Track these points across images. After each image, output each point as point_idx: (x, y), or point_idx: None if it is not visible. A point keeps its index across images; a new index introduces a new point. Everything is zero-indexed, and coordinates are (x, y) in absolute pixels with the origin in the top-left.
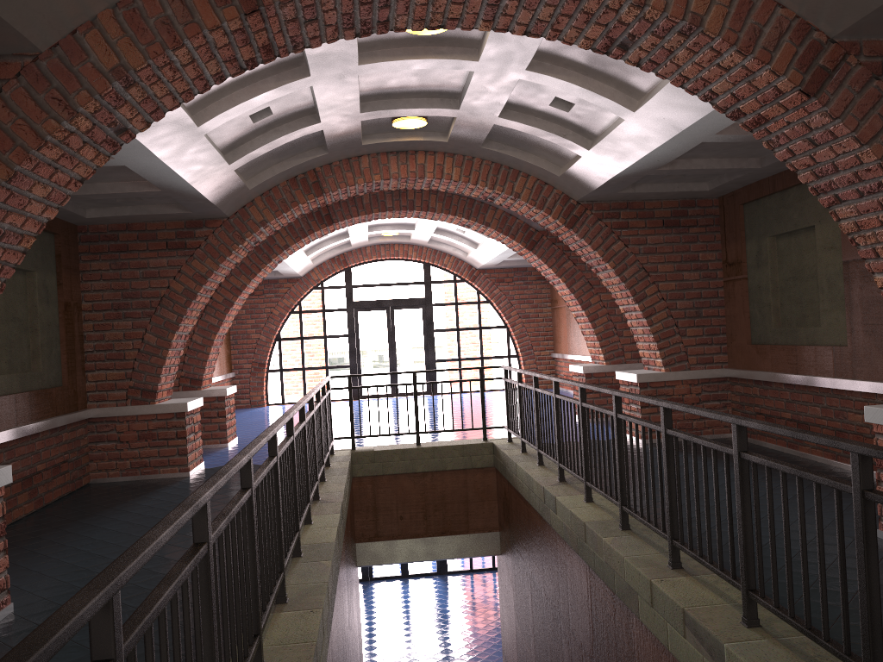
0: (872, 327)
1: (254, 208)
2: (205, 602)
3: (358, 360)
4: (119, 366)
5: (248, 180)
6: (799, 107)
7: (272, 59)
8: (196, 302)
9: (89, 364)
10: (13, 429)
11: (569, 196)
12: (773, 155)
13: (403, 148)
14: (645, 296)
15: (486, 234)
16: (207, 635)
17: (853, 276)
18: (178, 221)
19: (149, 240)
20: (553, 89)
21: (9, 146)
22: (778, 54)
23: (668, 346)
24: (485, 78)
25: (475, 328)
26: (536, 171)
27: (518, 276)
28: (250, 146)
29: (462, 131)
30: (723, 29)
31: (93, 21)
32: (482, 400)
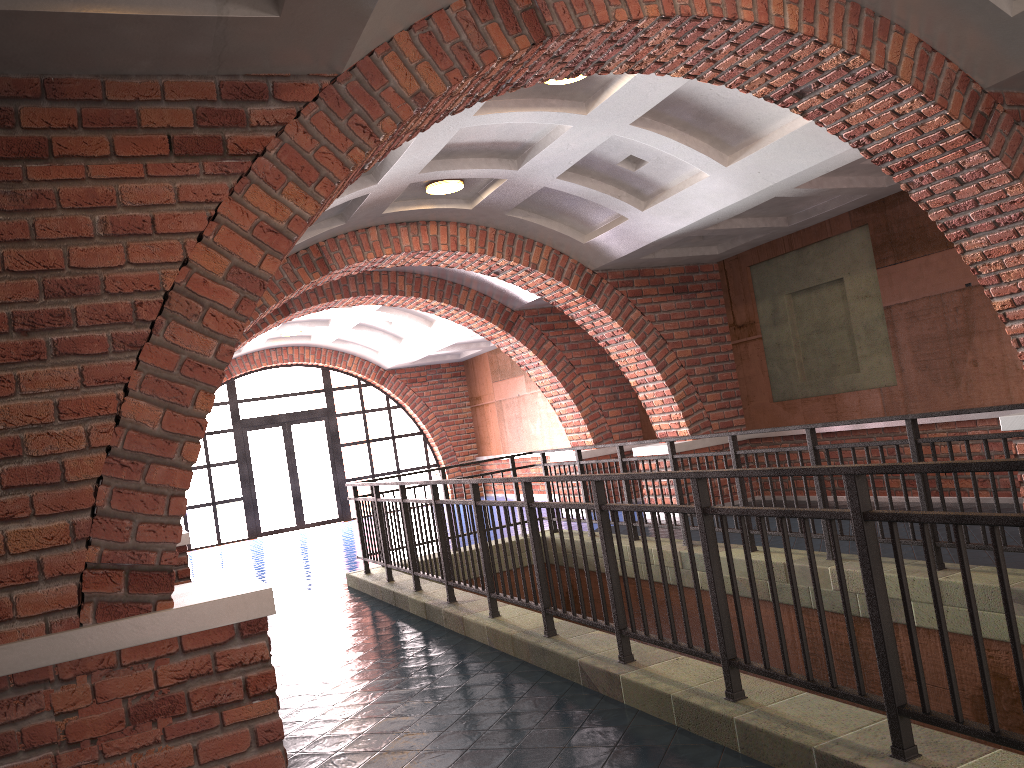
0: (924, 363)
1: None
2: (878, 569)
3: (252, 490)
4: None
5: None
6: (958, 148)
7: (490, 97)
8: None
9: None
10: None
11: (585, 265)
12: (804, 213)
13: (415, 218)
14: (666, 364)
15: (453, 318)
16: (883, 600)
17: (897, 319)
18: None
19: None
20: (633, 146)
21: (316, 177)
22: (951, 101)
23: (692, 413)
24: (577, 133)
25: (388, 438)
26: (557, 239)
27: (432, 374)
28: None
29: (499, 196)
30: (911, 78)
31: (389, 42)
32: (517, 491)
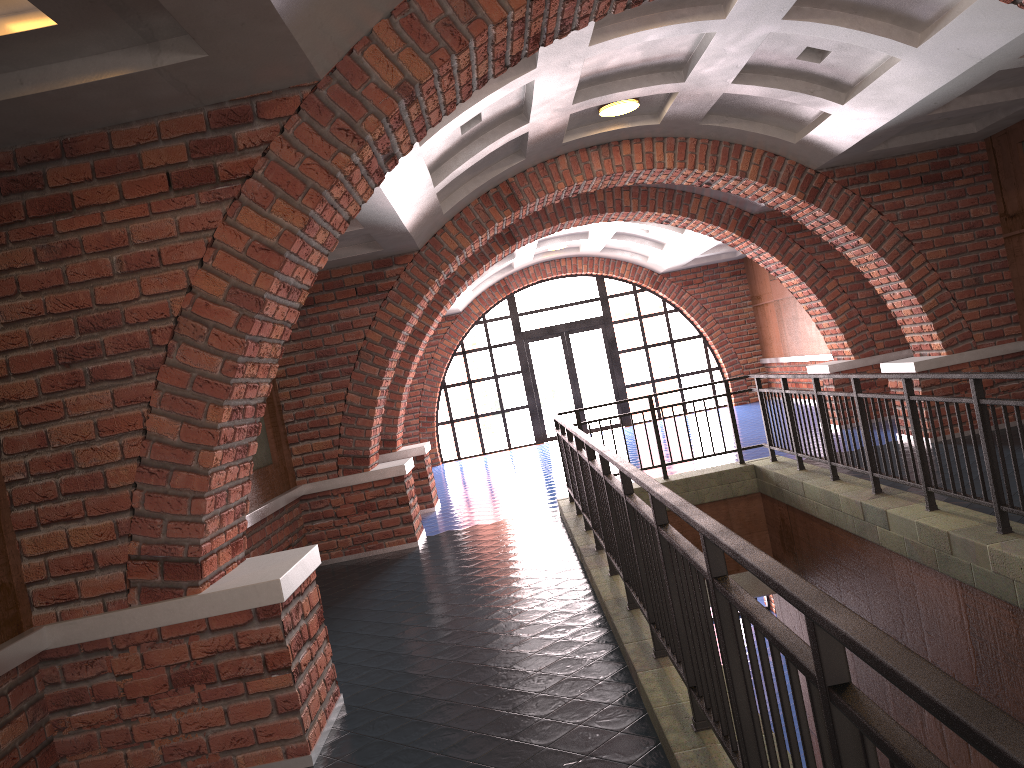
0: None
1: (446, 235)
2: (734, 642)
3: (536, 398)
4: (324, 434)
5: (440, 204)
6: None
7: (535, 49)
8: (395, 352)
9: (291, 436)
10: (249, 515)
11: (805, 165)
12: None
13: (605, 140)
14: (911, 269)
15: (690, 228)
16: (741, 677)
17: None
18: (364, 262)
19: (336, 288)
20: (805, 38)
21: (301, 190)
22: None
23: (947, 324)
24: (727, 37)
25: (666, 343)
26: (765, 141)
27: (708, 275)
28: (454, 163)
29: (681, 108)
30: None
31: (369, 35)
32: (732, 417)
